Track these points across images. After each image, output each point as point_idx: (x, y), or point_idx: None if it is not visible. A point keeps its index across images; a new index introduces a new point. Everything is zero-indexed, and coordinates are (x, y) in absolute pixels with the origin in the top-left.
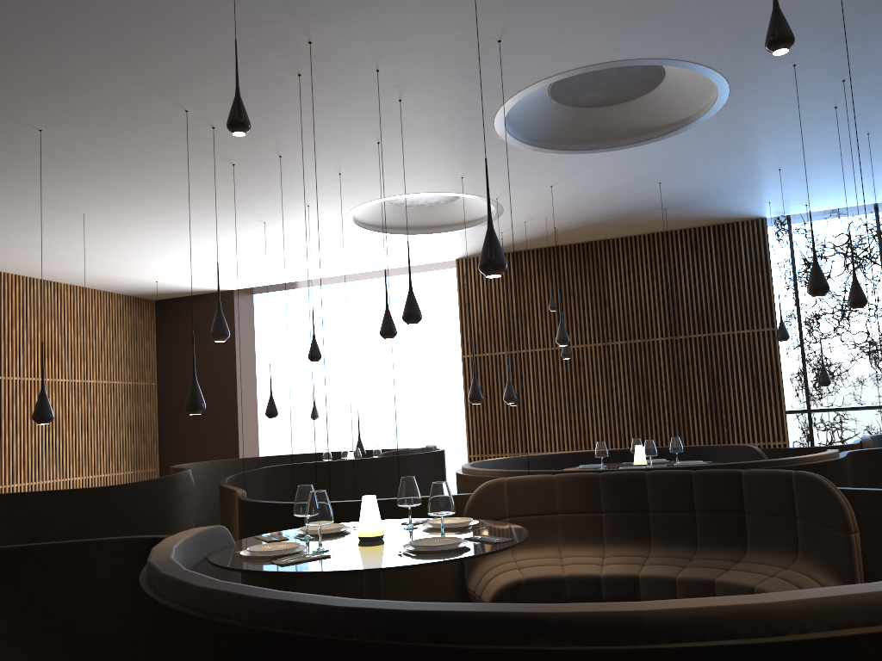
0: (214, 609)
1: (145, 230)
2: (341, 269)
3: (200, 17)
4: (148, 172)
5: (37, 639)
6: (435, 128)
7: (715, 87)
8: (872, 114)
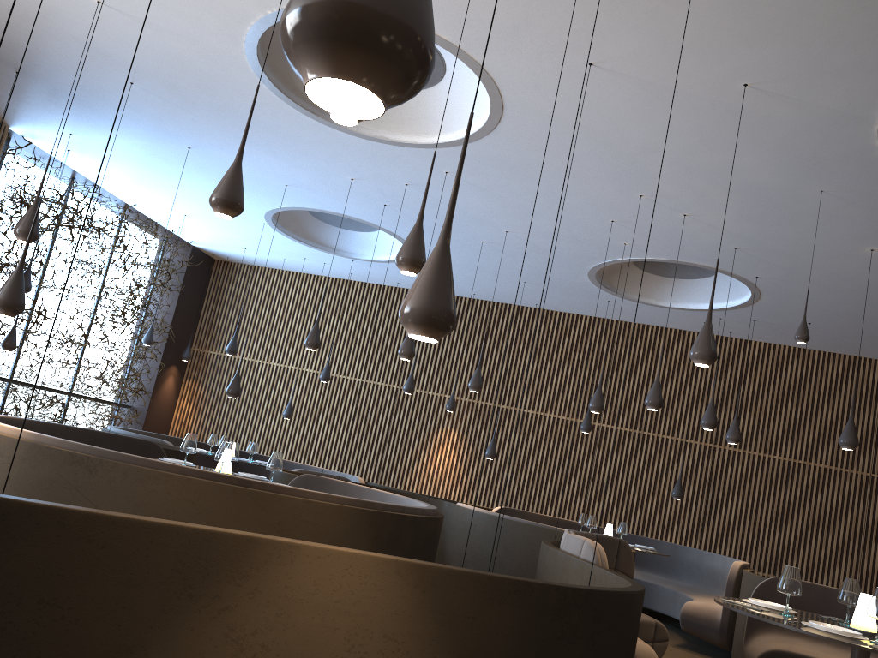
0: None
1: None
2: None
3: None
4: None
5: None
6: None
7: (402, 134)
8: (330, 189)
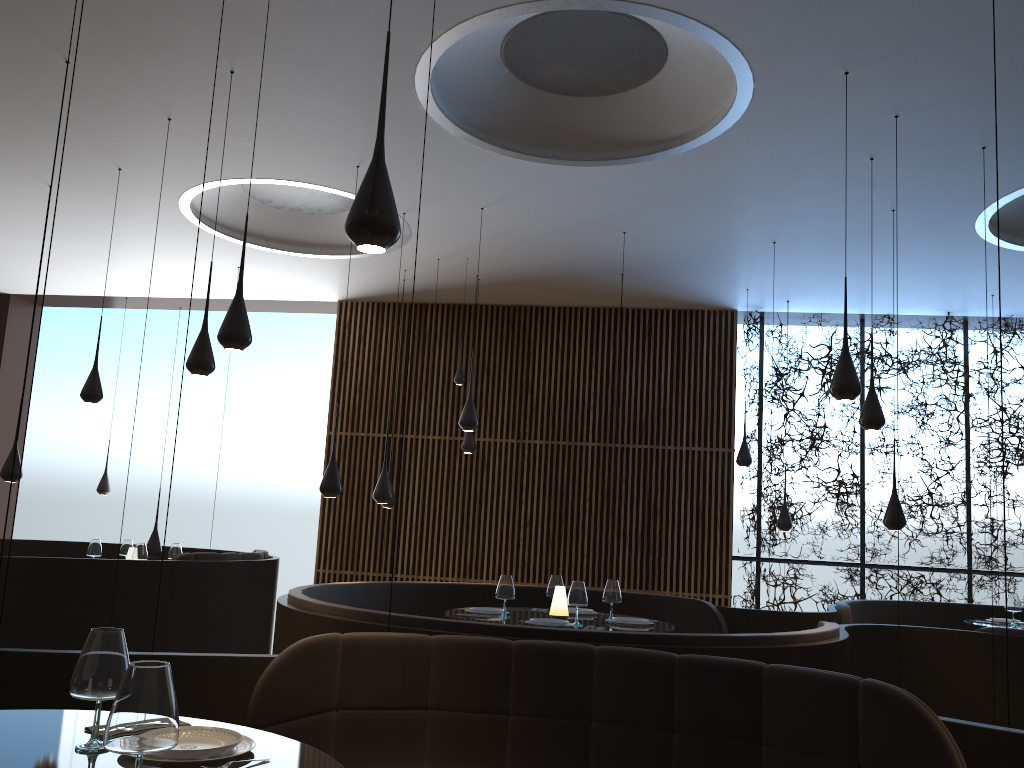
0: None
1: None
2: (174, 288)
3: None
4: None
5: None
6: (324, 65)
7: (732, 89)
8: (909, 181)
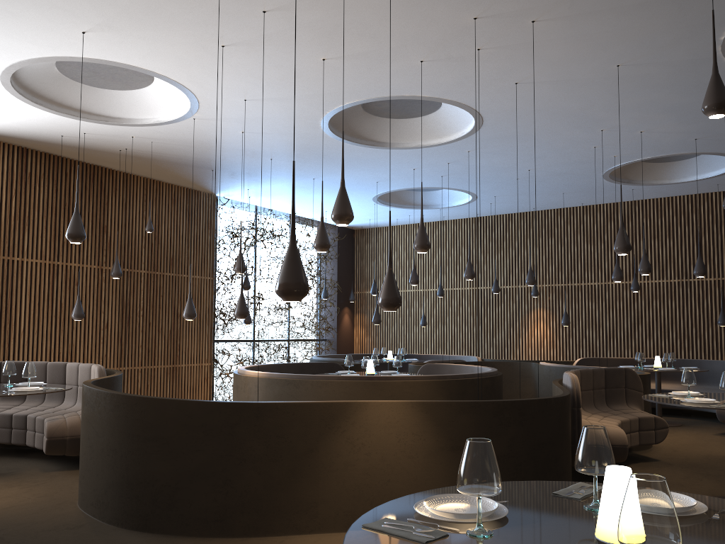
0: None
1: None
2: None
3: None
4: None
5: None
6: (363, 79)
7: (431, 139)
8: (404, 177)
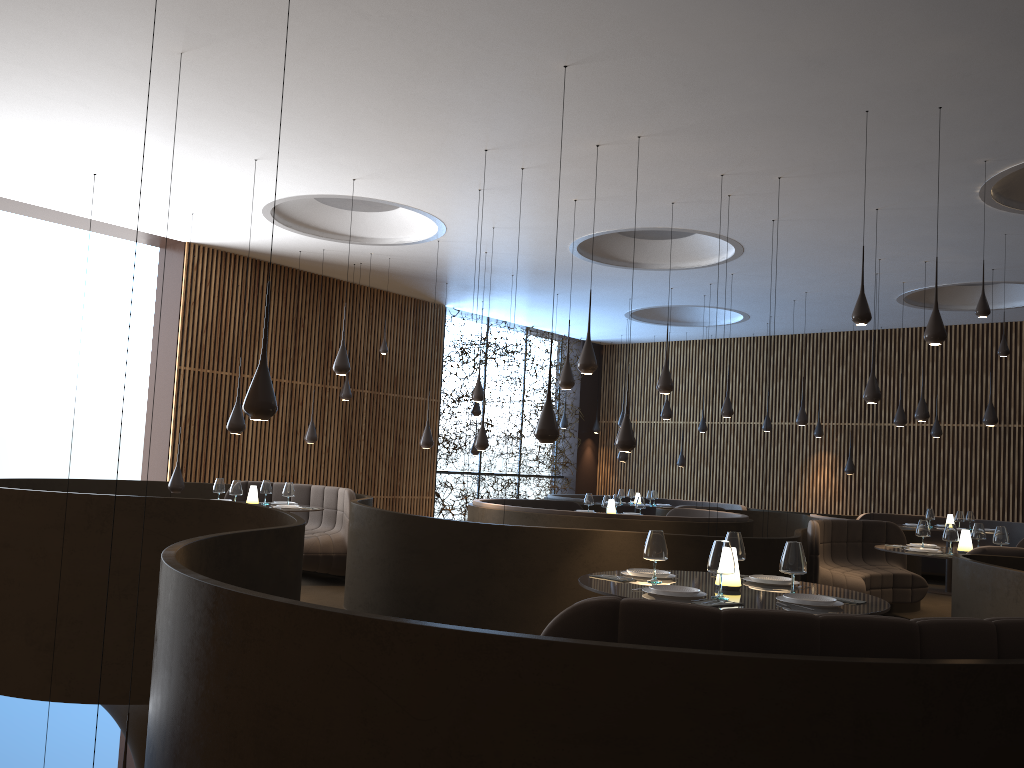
0: None
1: (128, 90)
2: (43, 197)
3: (826, 148)
4: (433, 110)
5: None
6: (614, 214)
7: (689, 261)
8: (661, 295)
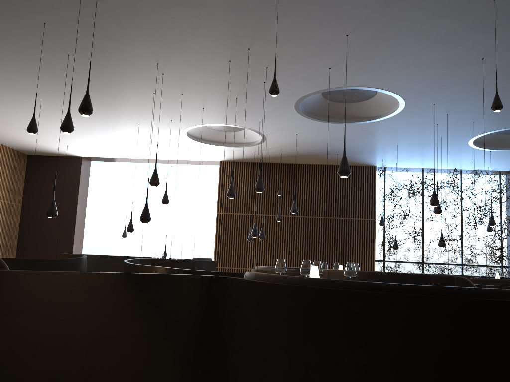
0: (371, 289)
1: None
2: (154, 156)
3: (209, 26)
4: (104, 87)
5: (152, 320)
6: (268, 97)
7: (396, 106)
8: (448, 130)
